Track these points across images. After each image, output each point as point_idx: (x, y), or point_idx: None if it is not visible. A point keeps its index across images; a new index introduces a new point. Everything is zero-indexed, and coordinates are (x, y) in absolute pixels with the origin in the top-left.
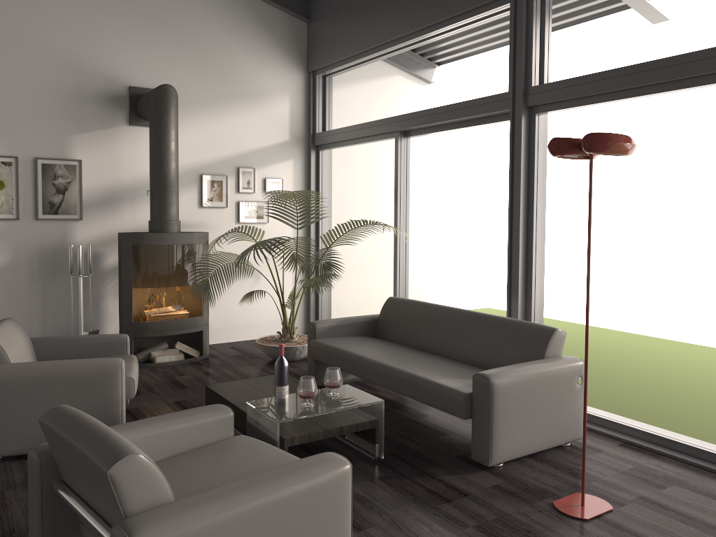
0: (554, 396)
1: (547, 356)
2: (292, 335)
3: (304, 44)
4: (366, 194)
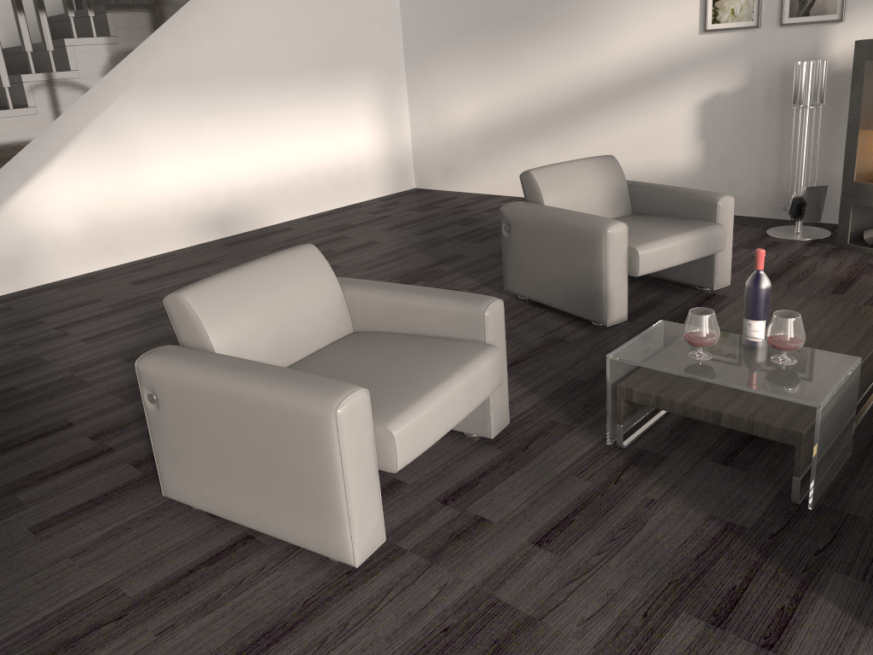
0: None
1: None
2: None
3: None
4: None
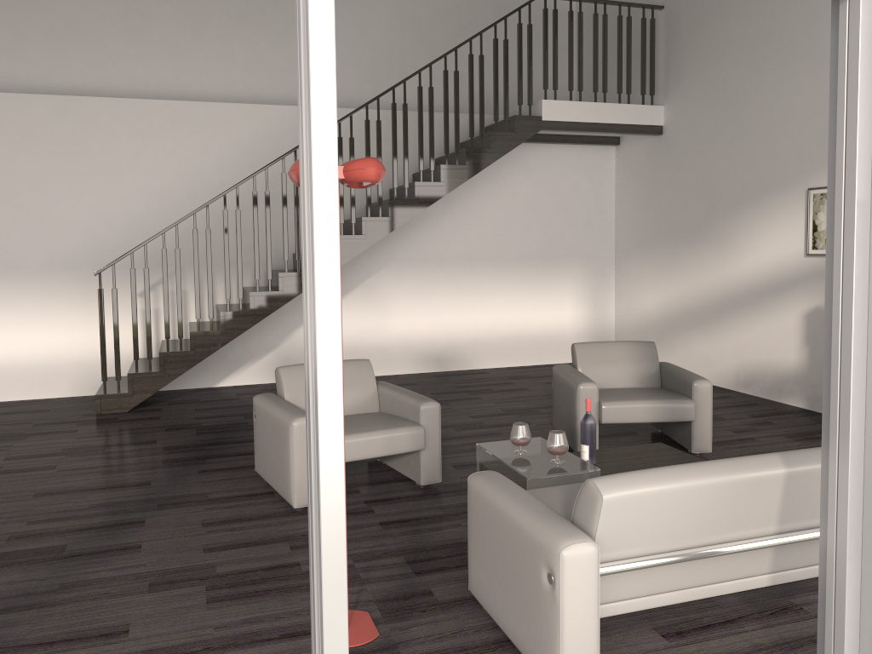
0: (515, 565)
1: (573, 517)
2: None
3: None
4: None
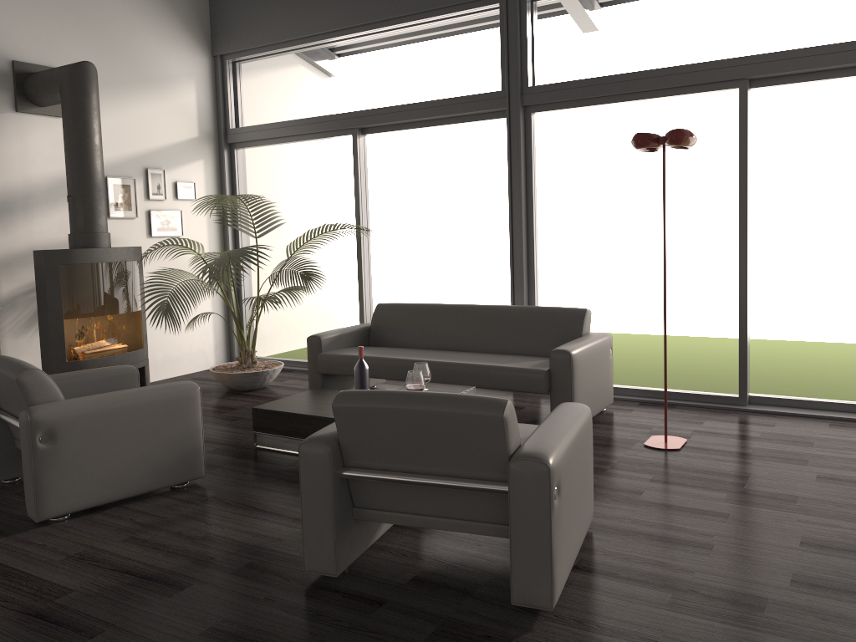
0: (601, 366)
1: (584, 333)
2: (254, 360)
3: (207, 22)
4: (278, 201)
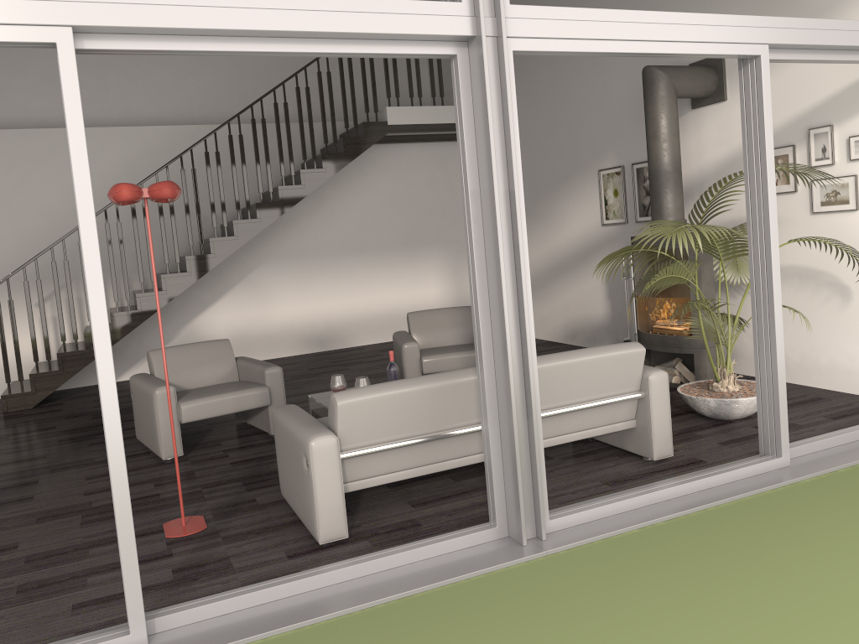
0: (294, 462)
1: (328, 423)
2: (717, 382)
3: None
4: None
